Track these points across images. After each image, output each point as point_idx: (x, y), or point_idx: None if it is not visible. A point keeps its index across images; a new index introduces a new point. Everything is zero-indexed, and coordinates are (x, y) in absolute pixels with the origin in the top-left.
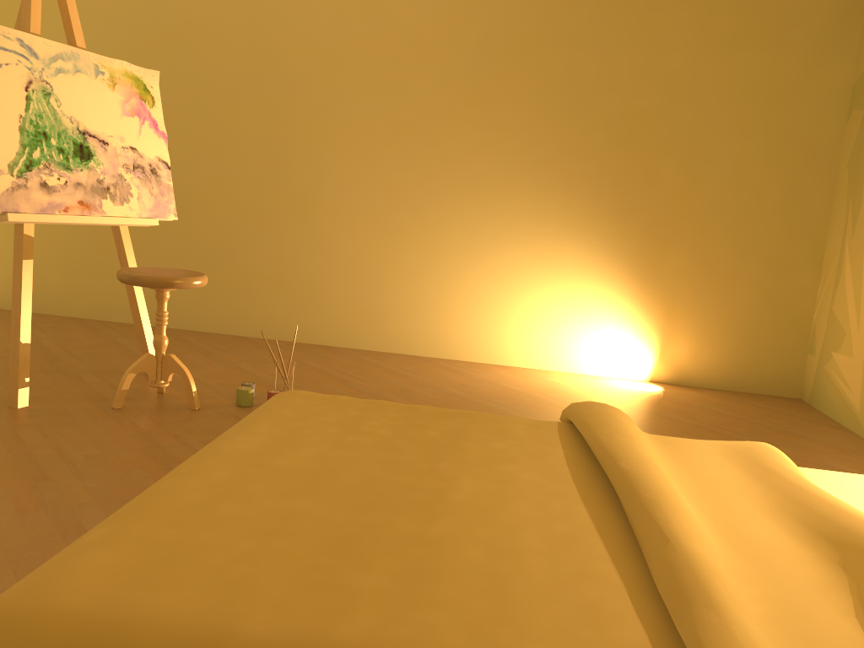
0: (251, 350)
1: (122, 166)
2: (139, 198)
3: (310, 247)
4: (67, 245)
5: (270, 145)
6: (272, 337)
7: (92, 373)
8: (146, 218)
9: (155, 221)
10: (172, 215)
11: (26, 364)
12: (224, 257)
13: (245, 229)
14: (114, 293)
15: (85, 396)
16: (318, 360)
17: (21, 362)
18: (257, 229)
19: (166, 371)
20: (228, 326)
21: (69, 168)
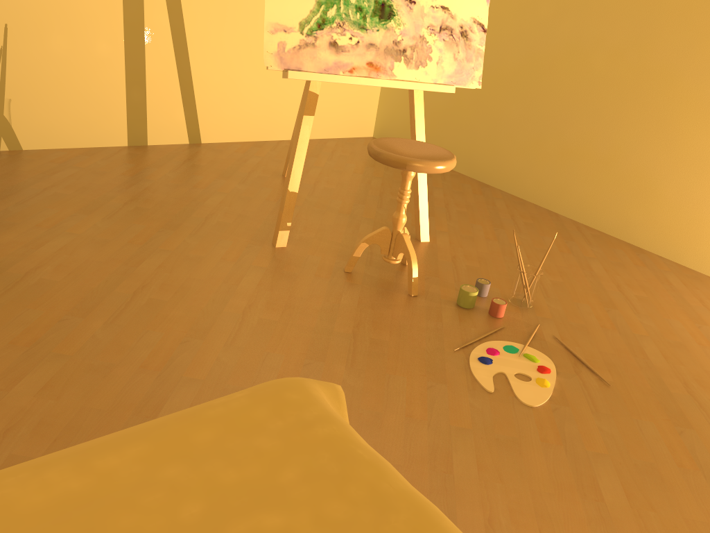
0: (547, 234)
1: (426, 27)
2: (439, 63)
3: (652, 133)
4: (433, 93)
5: (638, 6)
6: (584, 222)
7: (372, 224)
8: (440, 85)
9: (451, 88)
10: (475, 83)
11: (290, 211)
12: (558, 128)
13: (586, 101)
14: (458, 144)
15: (337, 250)
16: (608, 266)
17: (285, 208)
18: (599, 103)
19: (397, 249)
20: (545, 199)
21: (364, 28)
